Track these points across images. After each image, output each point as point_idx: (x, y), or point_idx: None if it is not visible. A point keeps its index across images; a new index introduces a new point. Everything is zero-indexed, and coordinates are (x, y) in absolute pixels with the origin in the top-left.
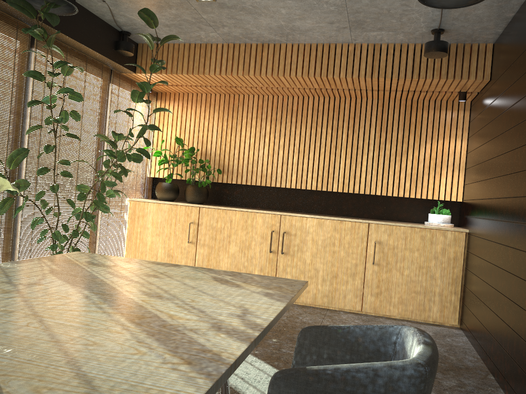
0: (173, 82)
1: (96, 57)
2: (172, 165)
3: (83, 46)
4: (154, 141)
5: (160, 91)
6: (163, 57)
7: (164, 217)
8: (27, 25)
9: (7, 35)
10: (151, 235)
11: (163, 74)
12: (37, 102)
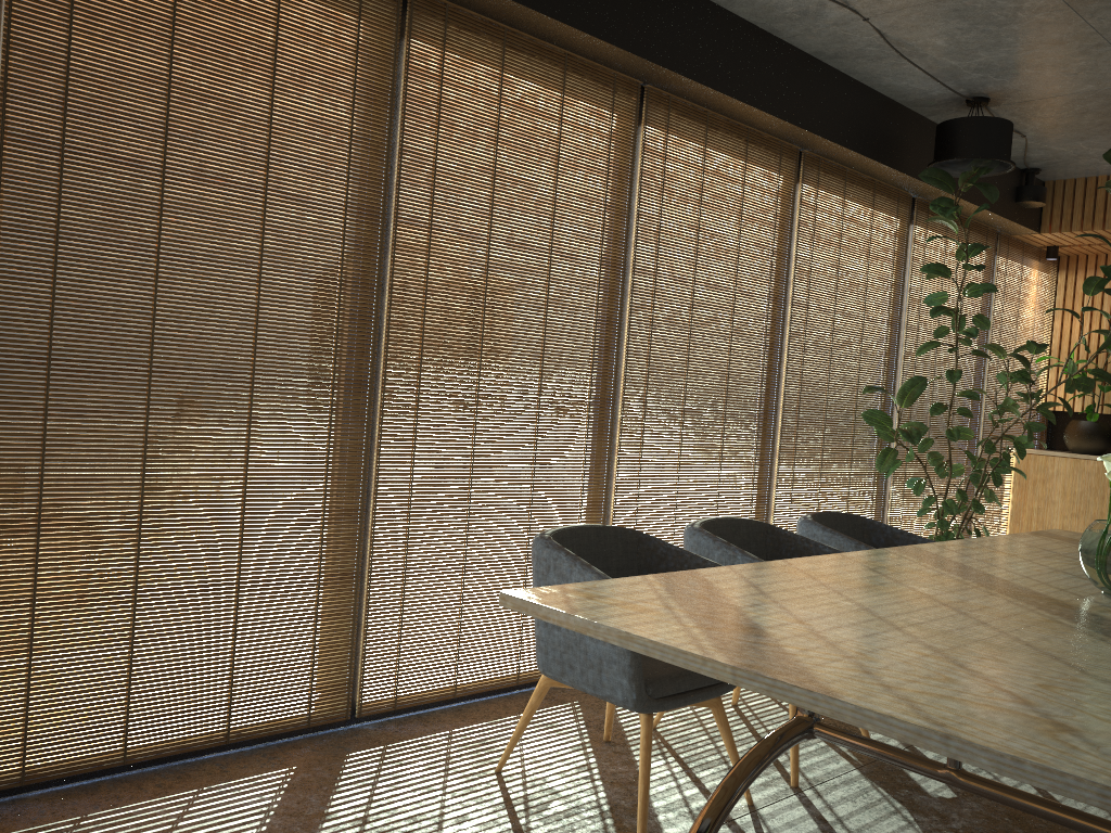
0: (1108, 239)
1: (984, 218)
2: (1101, 390)
3: (975, 208)
4: (1052, 346)
5: (1064, 254)
6: (1095, 200)
7: (1087, 484)
8: (908, 193)
9: (888, 214)
10: (1060, 516)
11: (1096, 230)
12: (942, 310)
